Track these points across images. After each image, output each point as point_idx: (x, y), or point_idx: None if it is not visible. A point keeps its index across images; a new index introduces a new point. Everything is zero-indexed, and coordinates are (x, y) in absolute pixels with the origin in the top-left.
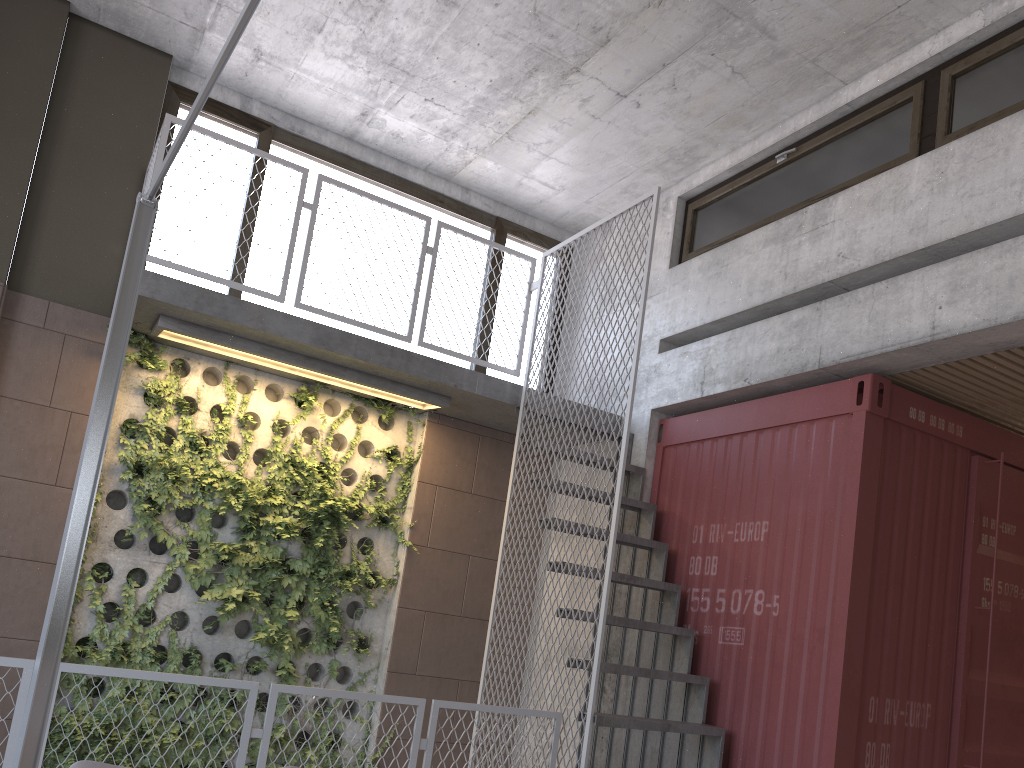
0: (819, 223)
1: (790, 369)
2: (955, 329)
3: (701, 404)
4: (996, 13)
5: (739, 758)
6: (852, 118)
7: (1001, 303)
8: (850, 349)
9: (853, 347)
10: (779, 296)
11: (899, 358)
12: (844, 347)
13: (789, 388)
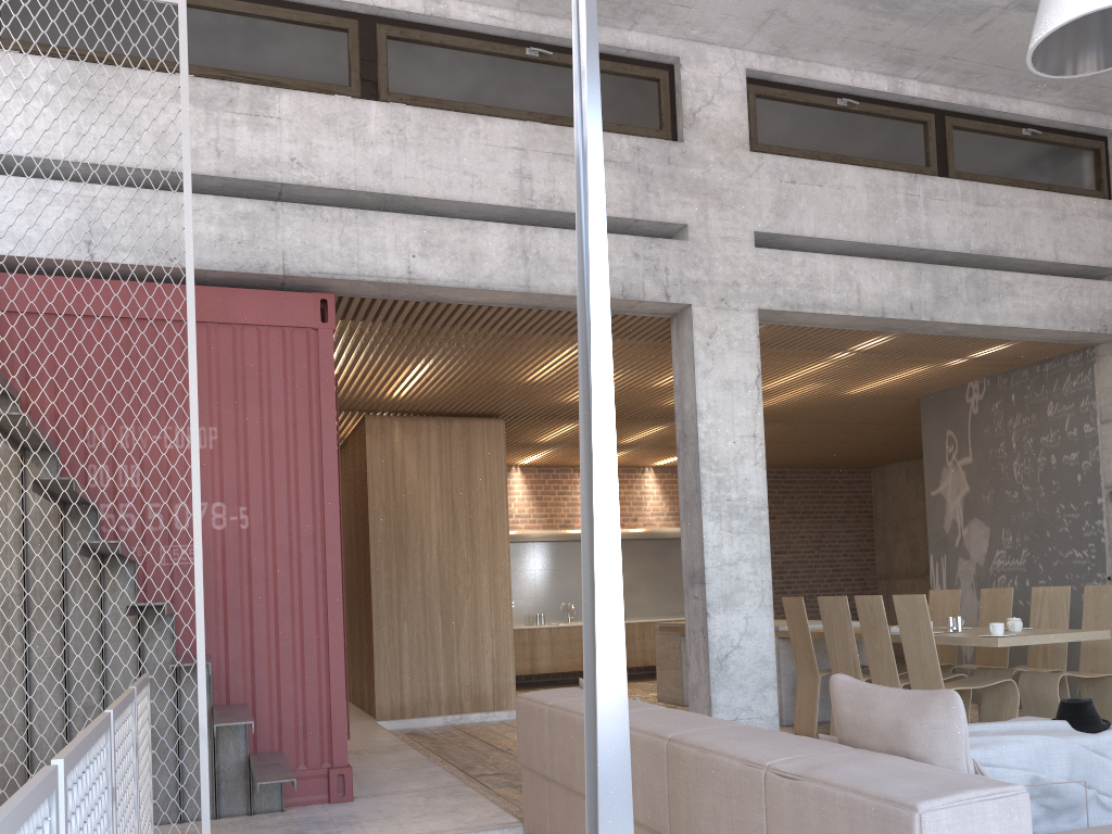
0: (260, 111)
1: (244, 265)
2: (430, 280)
3: (68, 267)
4: (435, 9)
5: (218, 682)
6: (276, 8)
7: (467, 271)
8: (322, 266)
9: (325, 265)
10: (212, 174)
11: (360, 287)
12: (314, 262)
13: (212, 280)
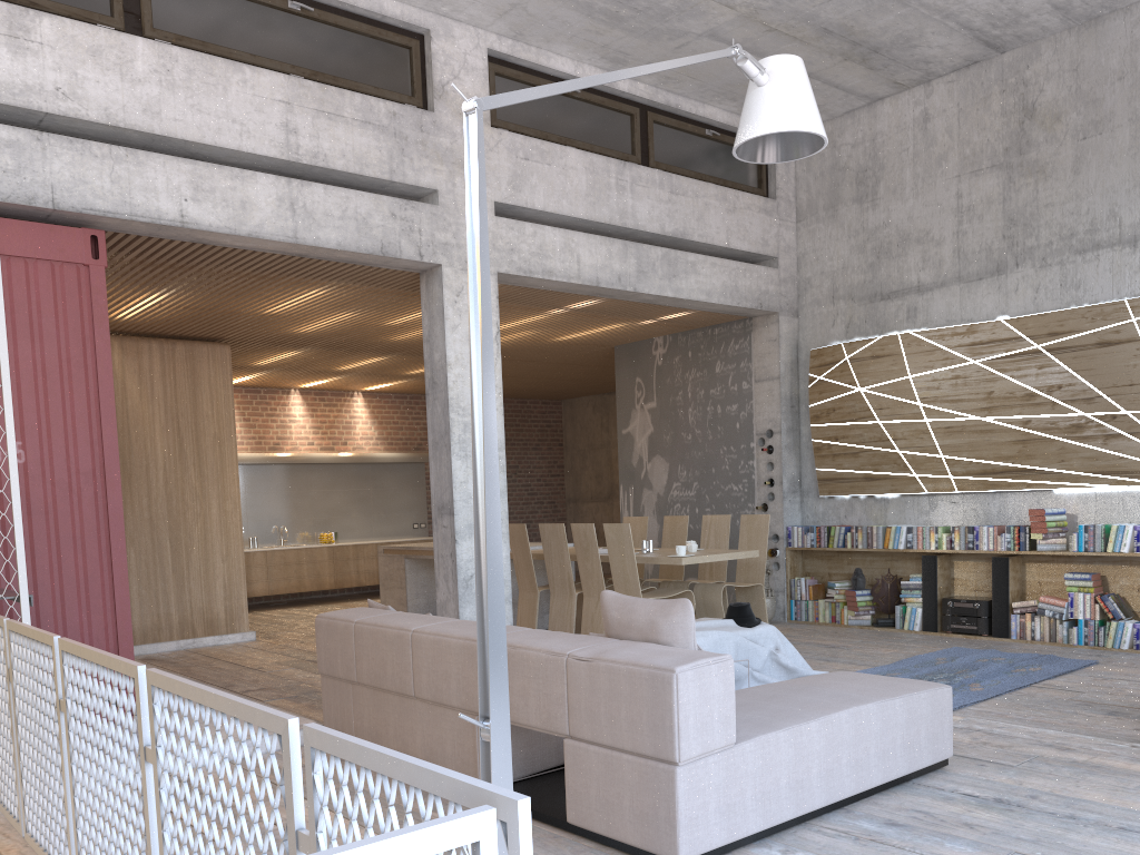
0: (20, 33)
1: (11, 196)
2: (203, 225)
3: None
4: None
5: (2, 613)
6: None
7: (238, 218)
8: (93, 203)
9: (97, 202)
10: None
11: (130, 225)
12: (85, 198)
13: None
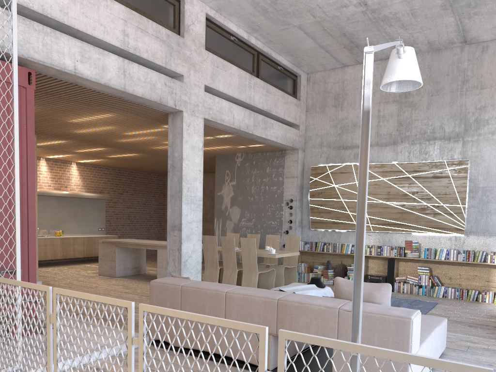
0: None
1: None
2: (84, 75)
3: None
4: None
5: None
6: None
7: (100, 75)
8: (33, 54)
9: (35, 54)
10: None
11: (47, 69)
12: (29, 51)
13: None
